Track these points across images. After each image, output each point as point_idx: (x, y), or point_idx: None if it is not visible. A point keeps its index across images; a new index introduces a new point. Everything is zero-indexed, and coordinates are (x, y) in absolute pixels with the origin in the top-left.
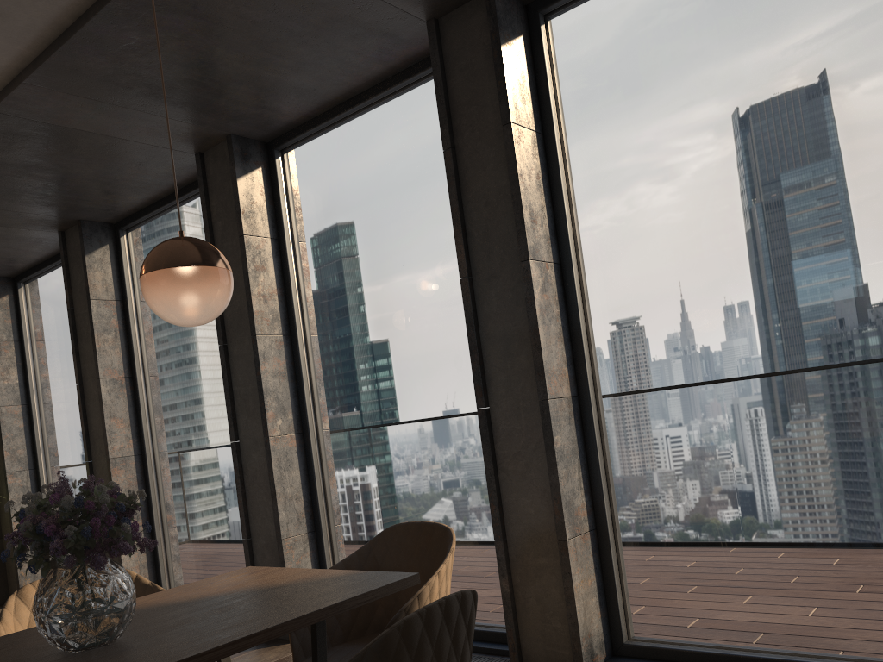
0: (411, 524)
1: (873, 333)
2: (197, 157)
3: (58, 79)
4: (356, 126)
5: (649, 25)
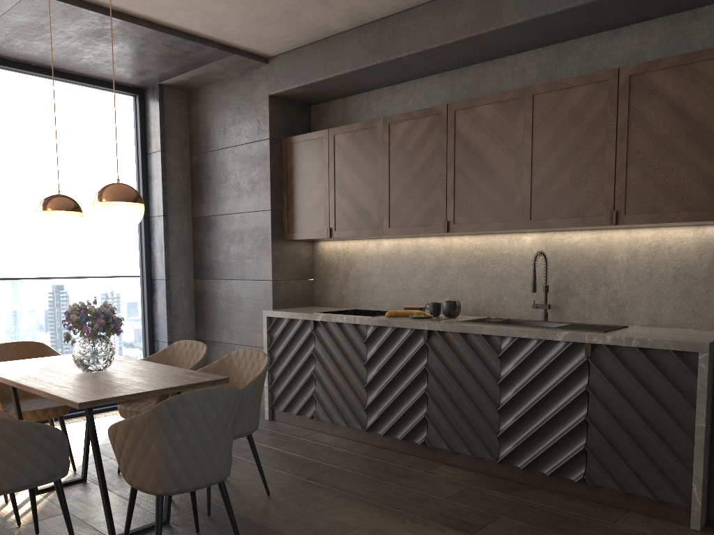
0: (10, 343)
1: (115, 271)
2: None
3: None
4: None
5: (34, 105)
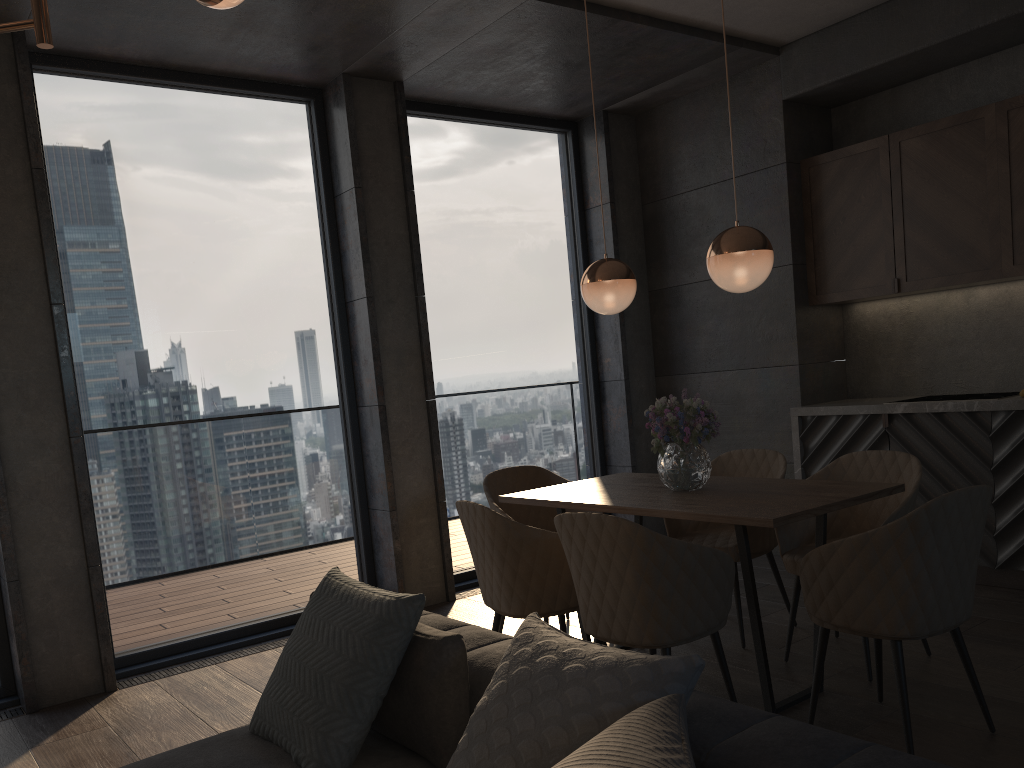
0: (507, 469)
1: (557, 374)
2: None
3: None
4: (179, 101)
5: (459, 160)
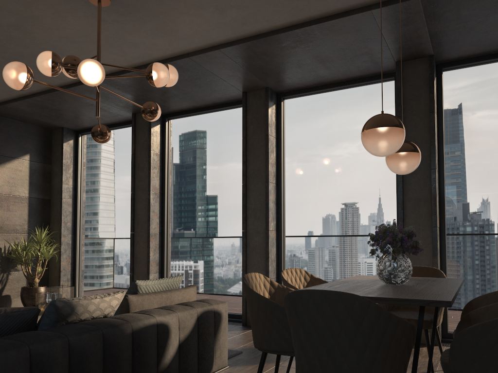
0: (414, 267)
1: None
2: (243, 93)
3: (234, 51)
4: (332, 96)
5: (493, 85)
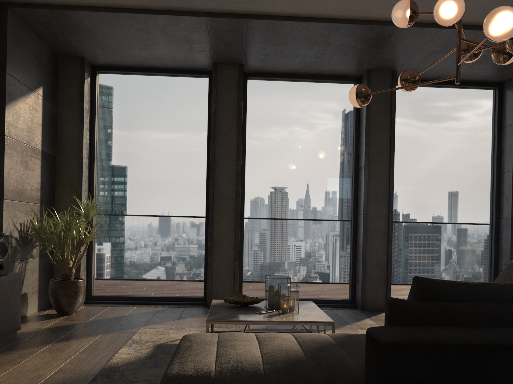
0: None
1: None
2: (368, 72)
3: (445, 34)
4: (442, 92)
5: None
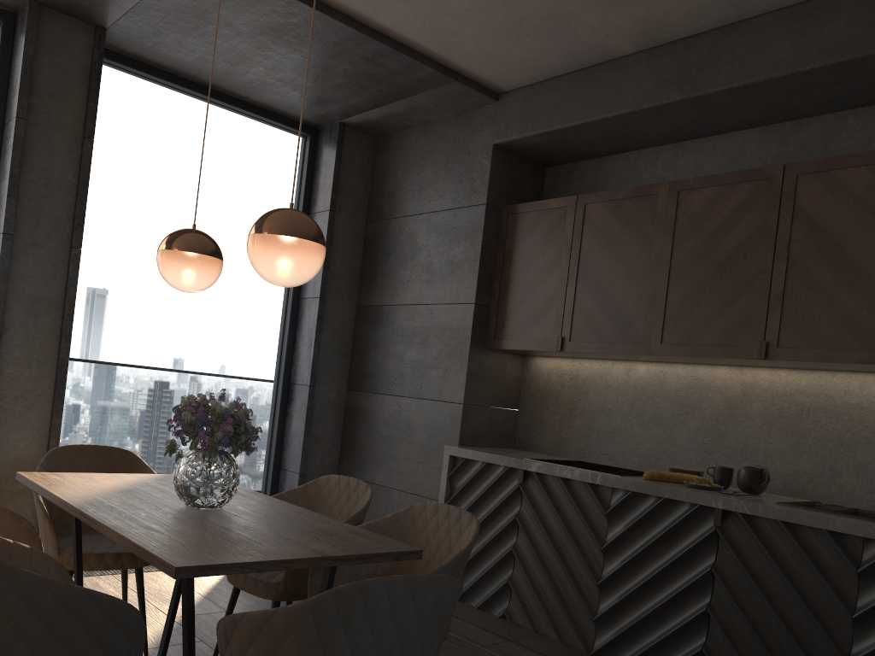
0: (86, 446)
1: (244, 366)
2: None
3: None
4: None
5: (174, 130)
